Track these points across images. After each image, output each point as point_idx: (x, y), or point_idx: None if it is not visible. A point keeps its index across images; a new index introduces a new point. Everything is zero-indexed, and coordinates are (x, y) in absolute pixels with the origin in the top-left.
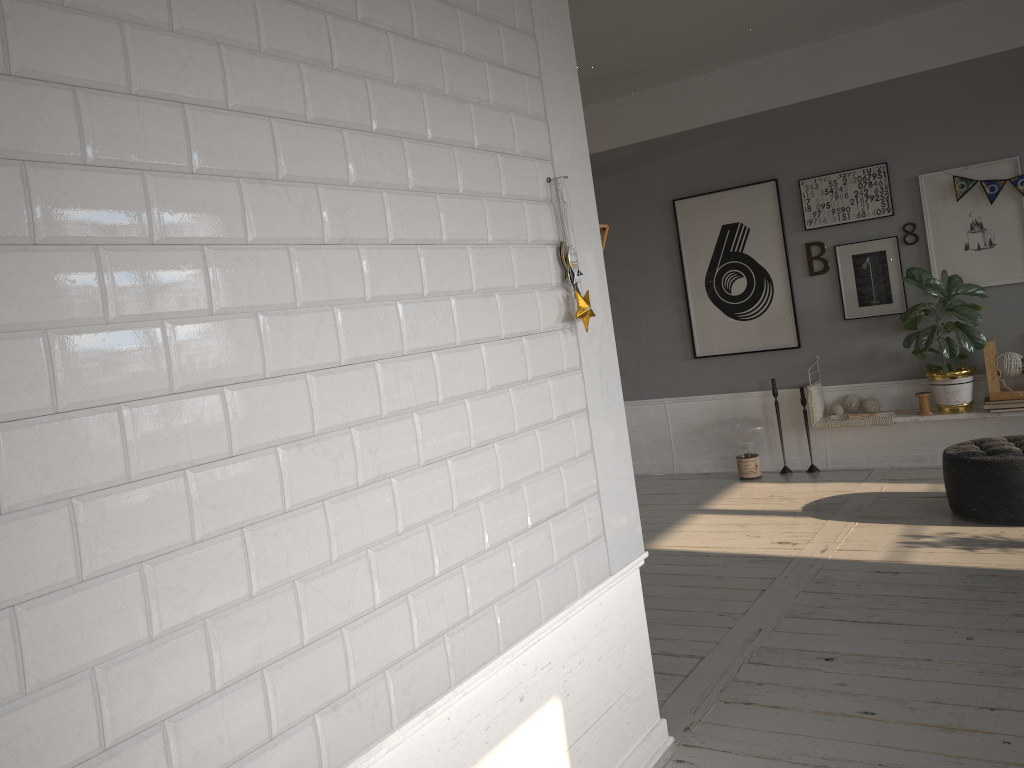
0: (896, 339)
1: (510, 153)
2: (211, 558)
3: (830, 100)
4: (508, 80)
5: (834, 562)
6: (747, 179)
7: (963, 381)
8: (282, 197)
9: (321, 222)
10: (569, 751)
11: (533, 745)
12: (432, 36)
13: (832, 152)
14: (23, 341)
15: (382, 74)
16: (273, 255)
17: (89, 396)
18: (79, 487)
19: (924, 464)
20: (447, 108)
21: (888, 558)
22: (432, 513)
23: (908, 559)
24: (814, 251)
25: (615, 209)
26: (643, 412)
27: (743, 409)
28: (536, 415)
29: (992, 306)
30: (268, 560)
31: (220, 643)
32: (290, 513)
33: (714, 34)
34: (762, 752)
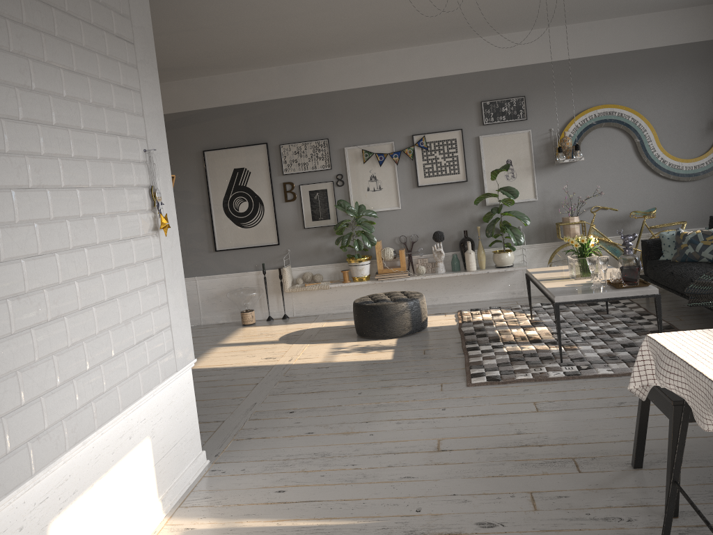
0: (332, 240)
1: (124, 135)
2: None
3: (298, 99)
4: (123, 94)
5: (296, 365)
6: (250, 141)
7: (365, 263)
8: (8, 163)
9: (28, 176)
10: (155, 467)
11: (136, 463)
12: (83, 70)
13: (299, 130)
14: None
15: (58, 92)
16: (4, 195)
17: None
18: None
19: (345, 311)
20: (91, 111)
21: (324, 360)
22: (85, 336)
23: (334, 360)
24: (288, 187)
25: None
26: None
27: (245, 282)
28: (138, 282)
29: (380, 222)
30: (4, 359)
31: None
32: (14, 335)
33: (232, 53)
34: (257, 458)
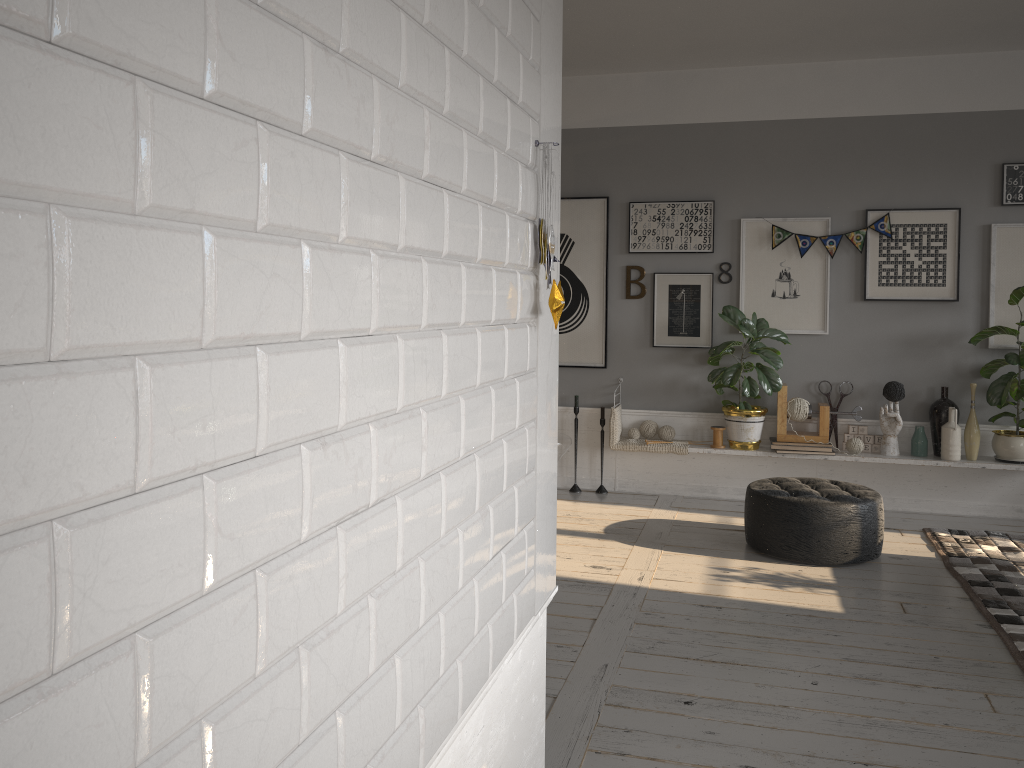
0: (697, 372)
1: (514, 100)
2: (220, 620)
3: (671, 130)
4: (522, 12)
5: (655, 592)
6: (579, 192)
7: (756, 420)
8: (343, 79)
9: (373, 128)
10: None
11: None
12: None
13: (665, 181)
14: (16, 218)
15: None
16: (326, 160)
17: (100, 337)
18: (69, 502)
19: (705, 495)
20: (480, 23)
21: (706, 591)
22: (425, 544)
23: (725, 593)
24: (634, 275)
25: None
26: None
27: None
28: (506, 423)
29: (787, 353)
30: (280, 619)
31: (217, 758)
32: (305, 545)
33: (583, 37)
34: None
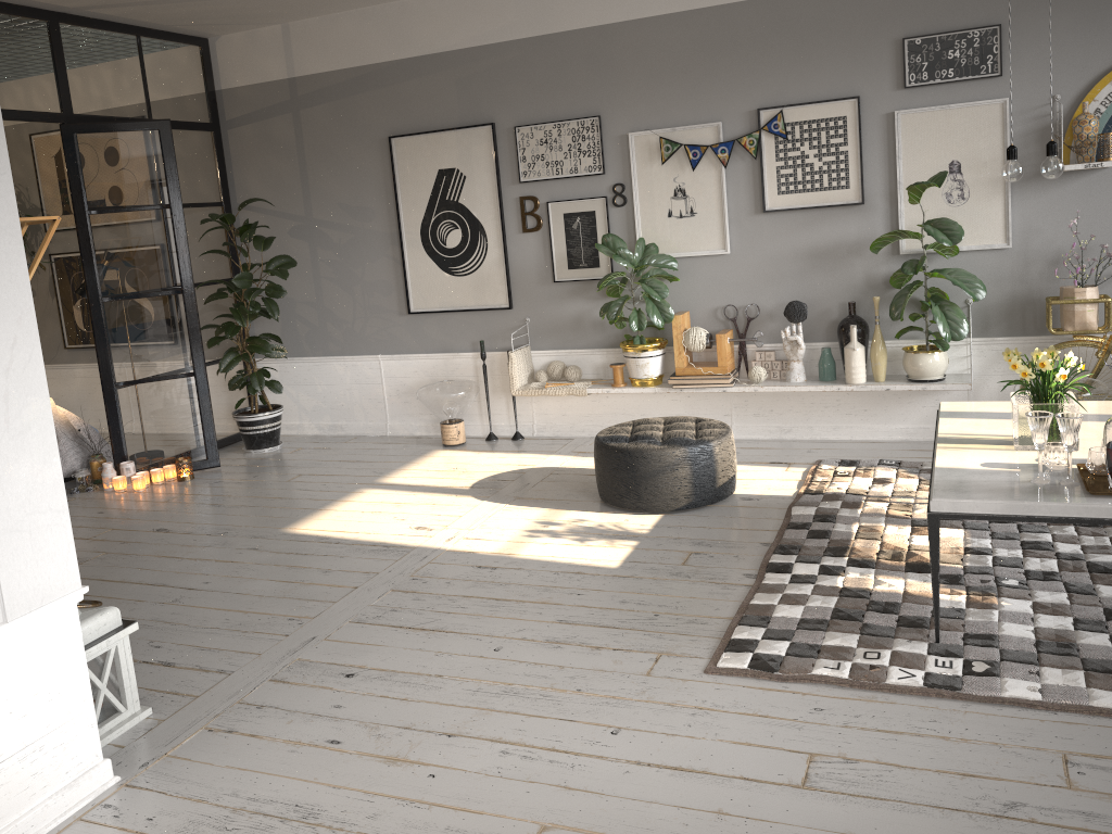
0: (602, 305)
1: None
2: None
3: (549, 40)
4: None
5: (449, 554)
6: (465, 120)
7: (652, 355)
8: None
9: None
10: None
11: None
12: None
13: (549, 99)
14: None
15: None
16: None
17: None
18: None
19: None
20: None
21: (502, 550)
22: None
23: (518, 551)
24: (528, 206)
25: (330, 141)
26: (358, 369)
27: (456, 370)
28: None
29: (690, 277)
30: None
31: None
32: None
33: None
34: (197, 792)
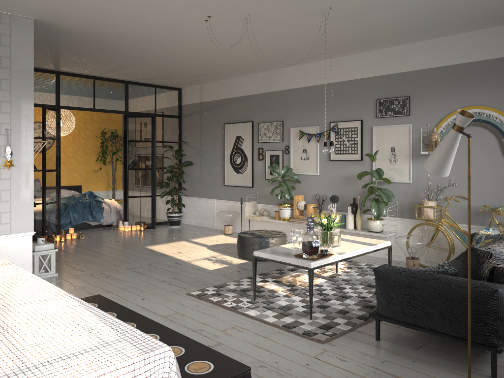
0: (279, 189)
1: None
2: None
3: (270, 94)
4: None
5: (175, 259)
6: (245, 120)
7: (286, 209)
8: None
9: None
10: None
11: None
12: None
13: (269, 114)
14: None
15: None
16: None
17: None
18: None
19: None
20: None
21: (189, 260)
22: None
23: (193, 262)
24: (260, 151)
25: (209, 124)
26: (209, 203)
27: (235, 208)
28: None
29: (306, 182)
30: None
31: None
32: None
33: (215, 67)
34: None
